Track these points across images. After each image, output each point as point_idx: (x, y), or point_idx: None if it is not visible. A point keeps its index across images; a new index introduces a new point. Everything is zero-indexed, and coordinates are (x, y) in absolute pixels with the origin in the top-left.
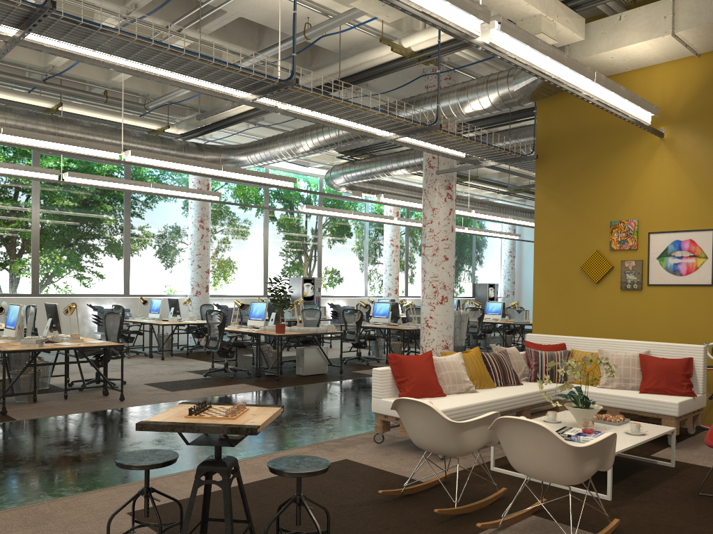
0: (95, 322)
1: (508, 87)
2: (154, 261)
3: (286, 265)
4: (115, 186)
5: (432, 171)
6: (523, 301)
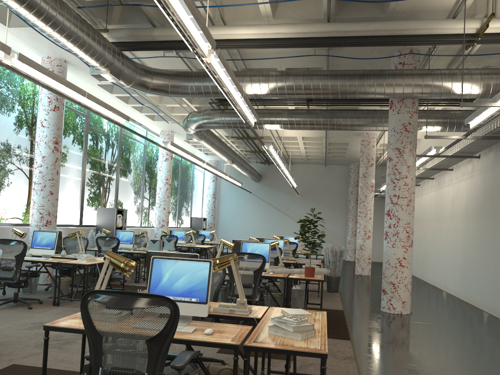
0: None
1: None
2: None
3: (96, 196)
4: (55, 87)
5: (407, 134)
6: (220, 231)
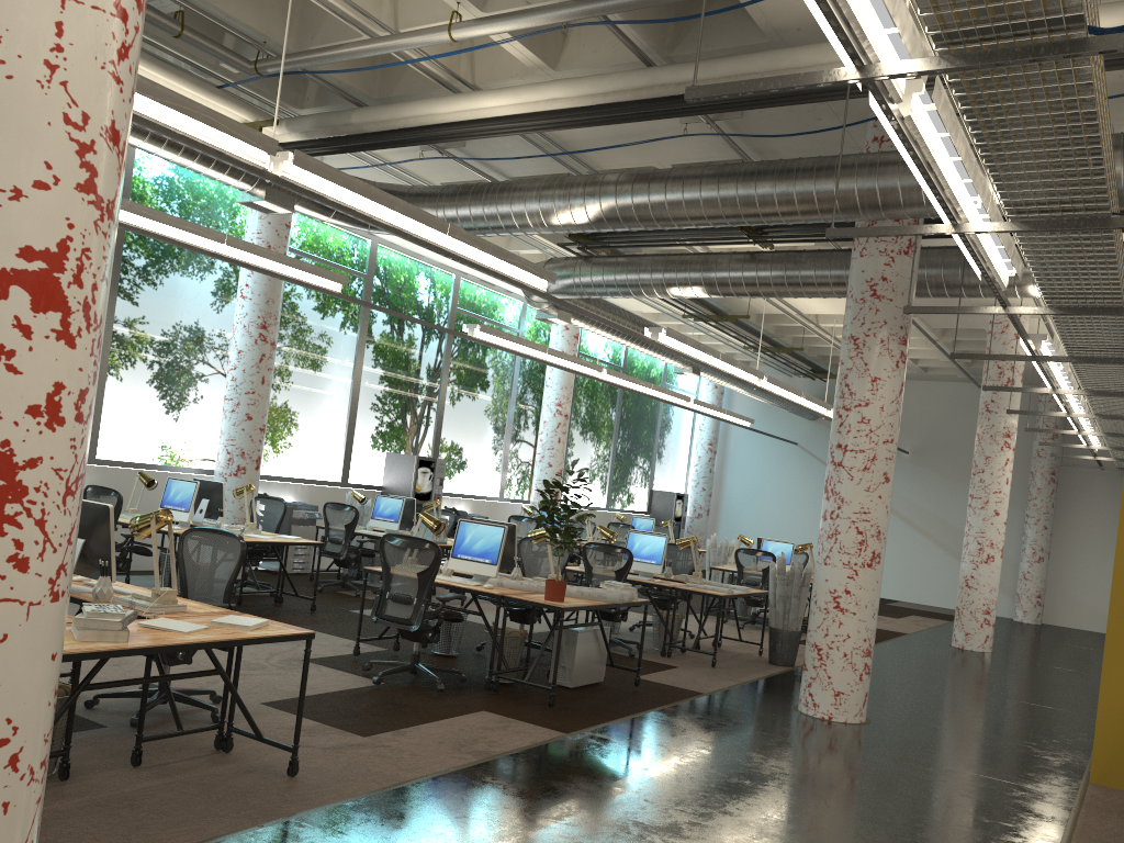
0: None
1: None
2: (152, 395)
3: (385, 430)
4: (153, 229)
5: (877, 304)
6: (721, 527)
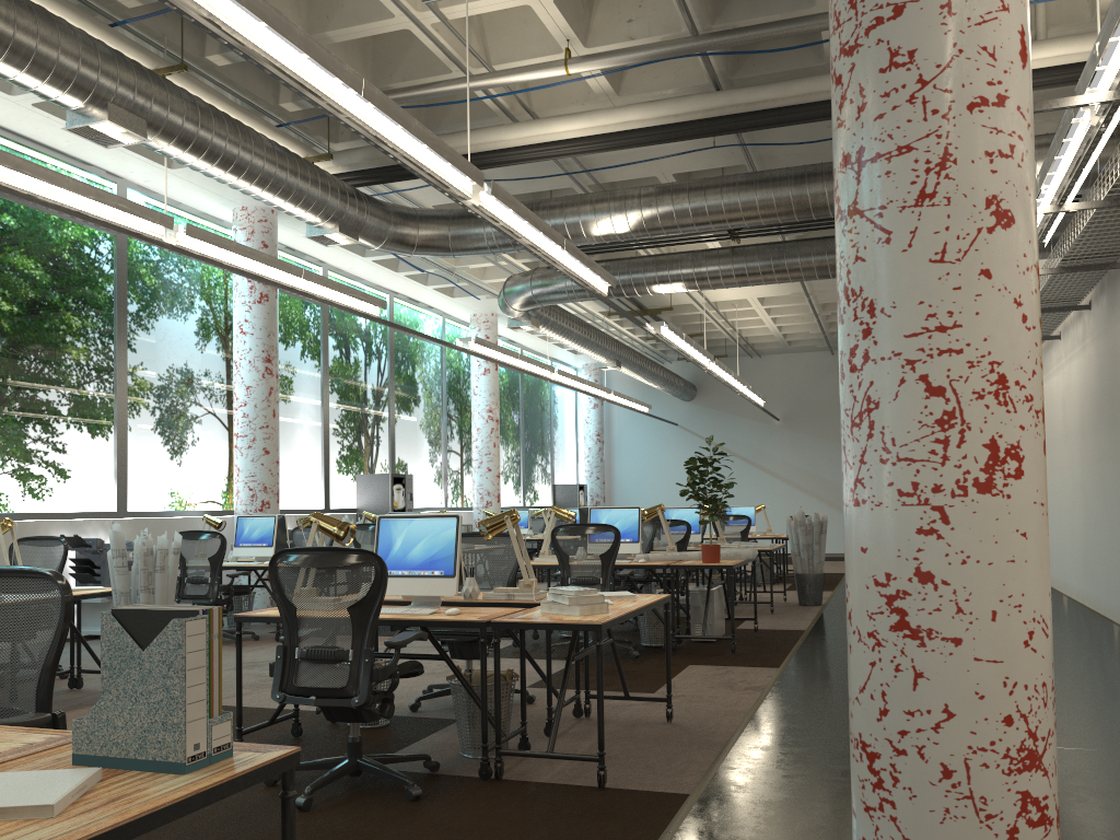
0: (80, 577)
1: None
2: (166, 441)
3: (352, 453)
4: (249, 268)
5: None
6: None
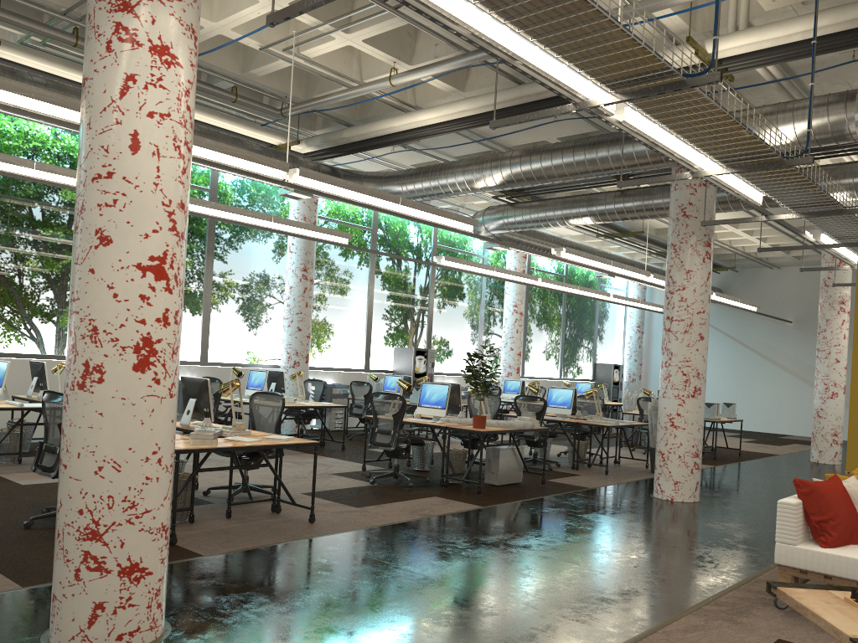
0: None
1: (847, 116)
2: (238, 320)
3: (392, 332)
4: (229, 217)
5: (687, 221)
6: (651, 387)
